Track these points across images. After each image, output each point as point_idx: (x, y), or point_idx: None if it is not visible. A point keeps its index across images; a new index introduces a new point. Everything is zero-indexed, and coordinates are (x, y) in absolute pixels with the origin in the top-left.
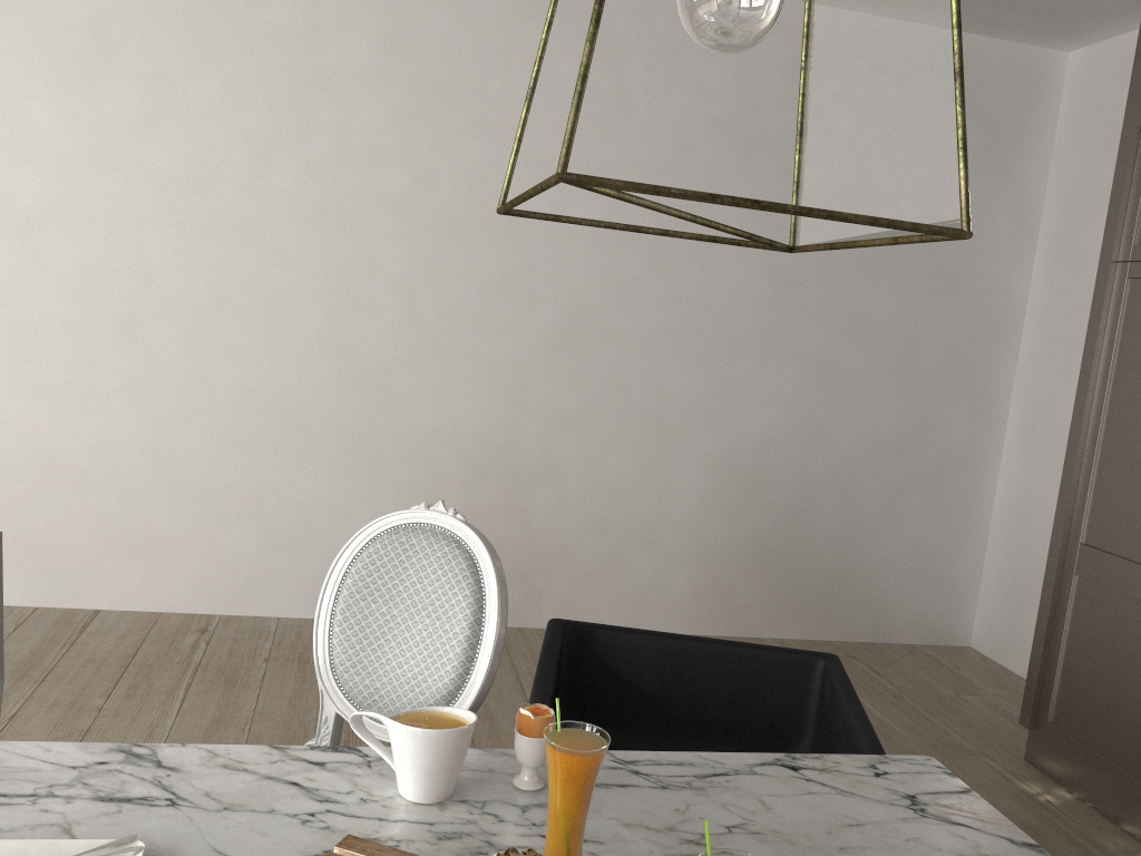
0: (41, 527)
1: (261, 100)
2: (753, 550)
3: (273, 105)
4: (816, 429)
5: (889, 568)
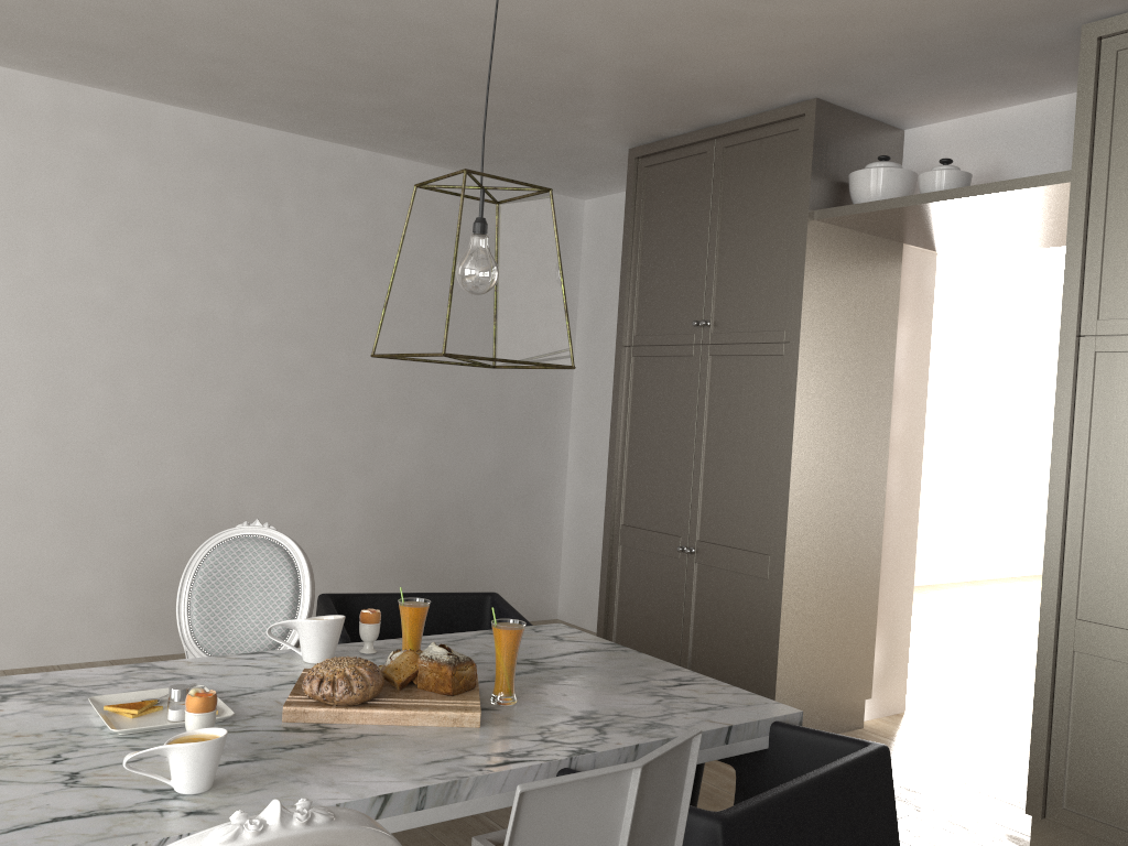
0: None
1: None
2: (401, 565)
3: None
4: (440, 469)
5: (499, 568)
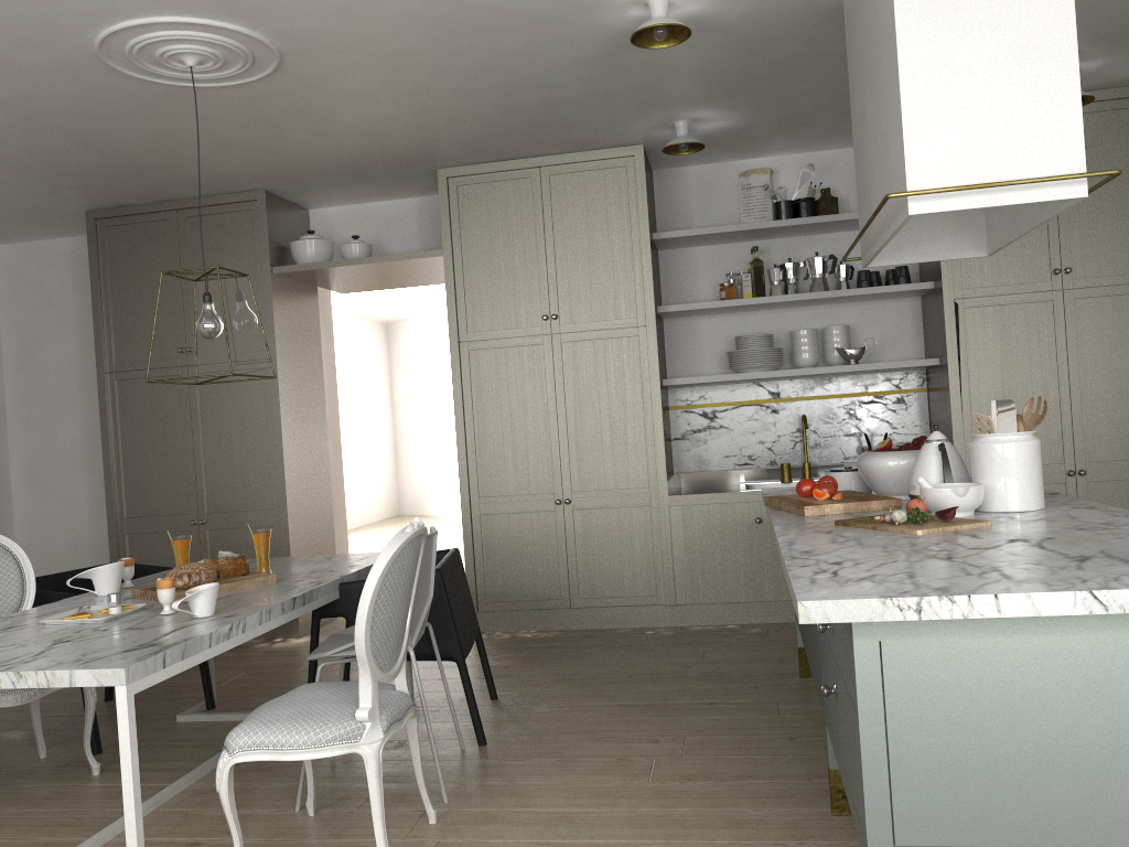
0: None
1: None
2: None
3: None
4: None
5: None
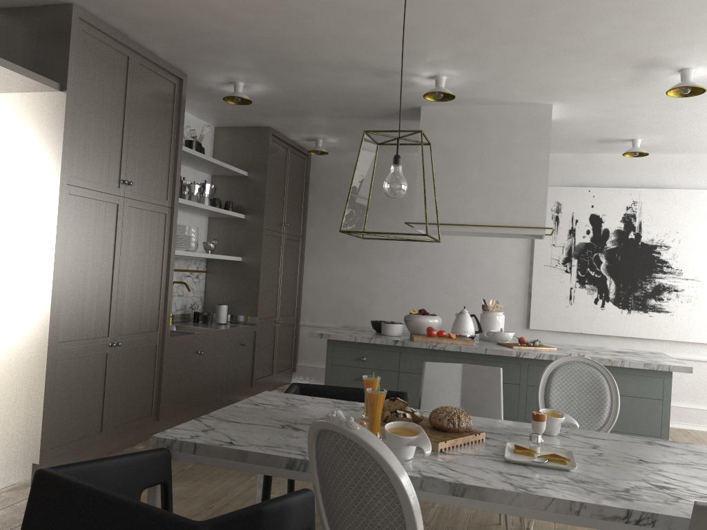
0: None
1: None
2: None
3: None
4: None
5: None
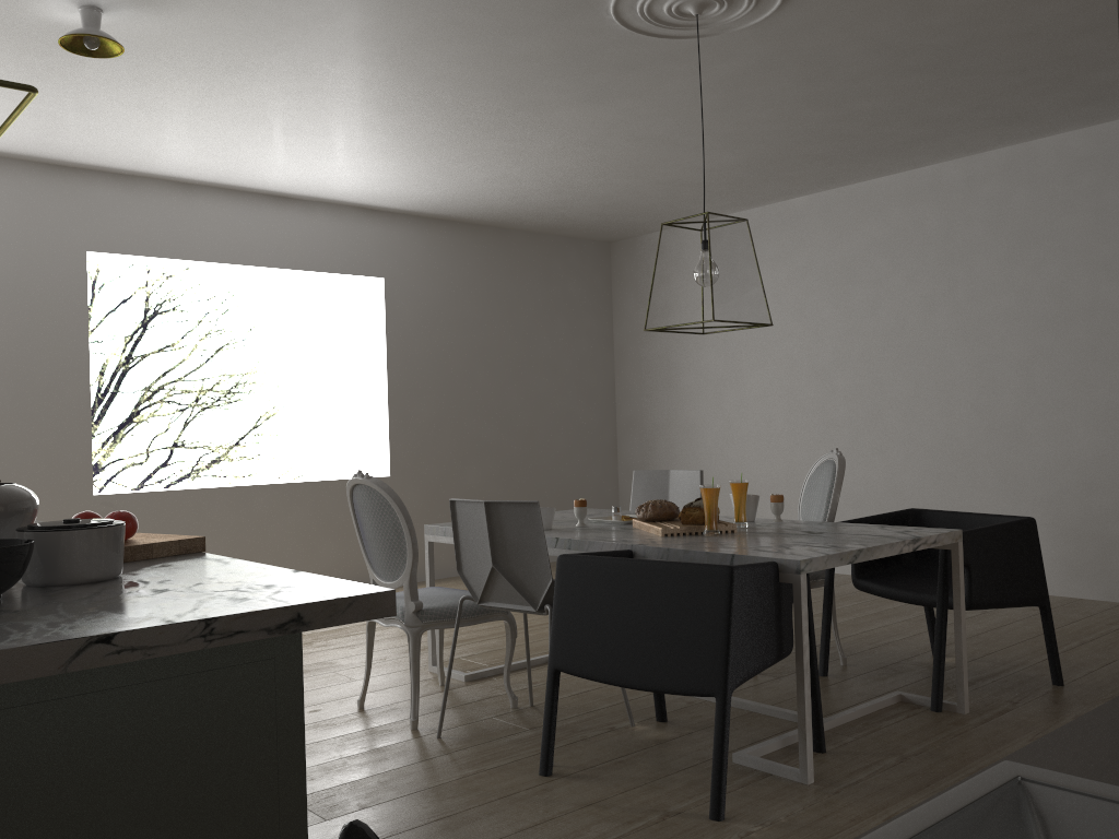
0: None
1: (925, 277)
2: None
3: (932, 277)
4: None
5: None
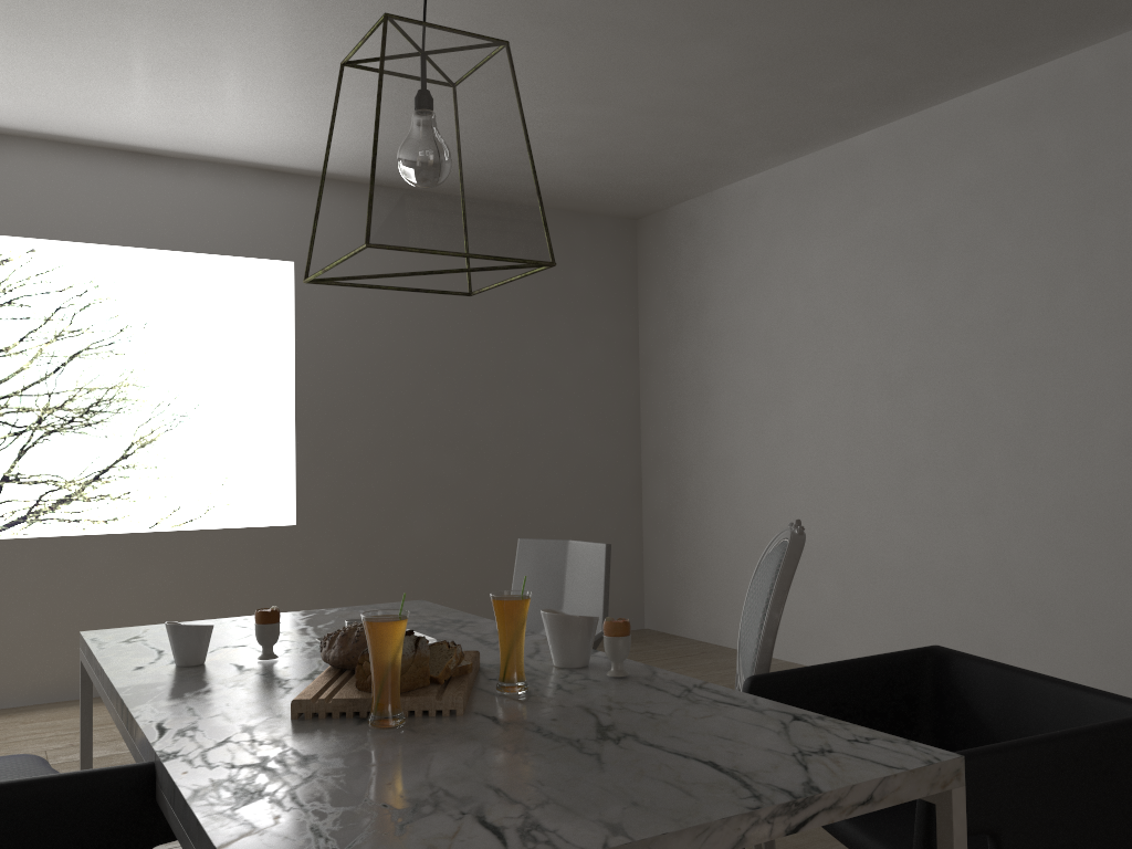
0: (924, 626)
1: (1048, 235)
2: None
3: (1059, 236)
4: None
5: None
